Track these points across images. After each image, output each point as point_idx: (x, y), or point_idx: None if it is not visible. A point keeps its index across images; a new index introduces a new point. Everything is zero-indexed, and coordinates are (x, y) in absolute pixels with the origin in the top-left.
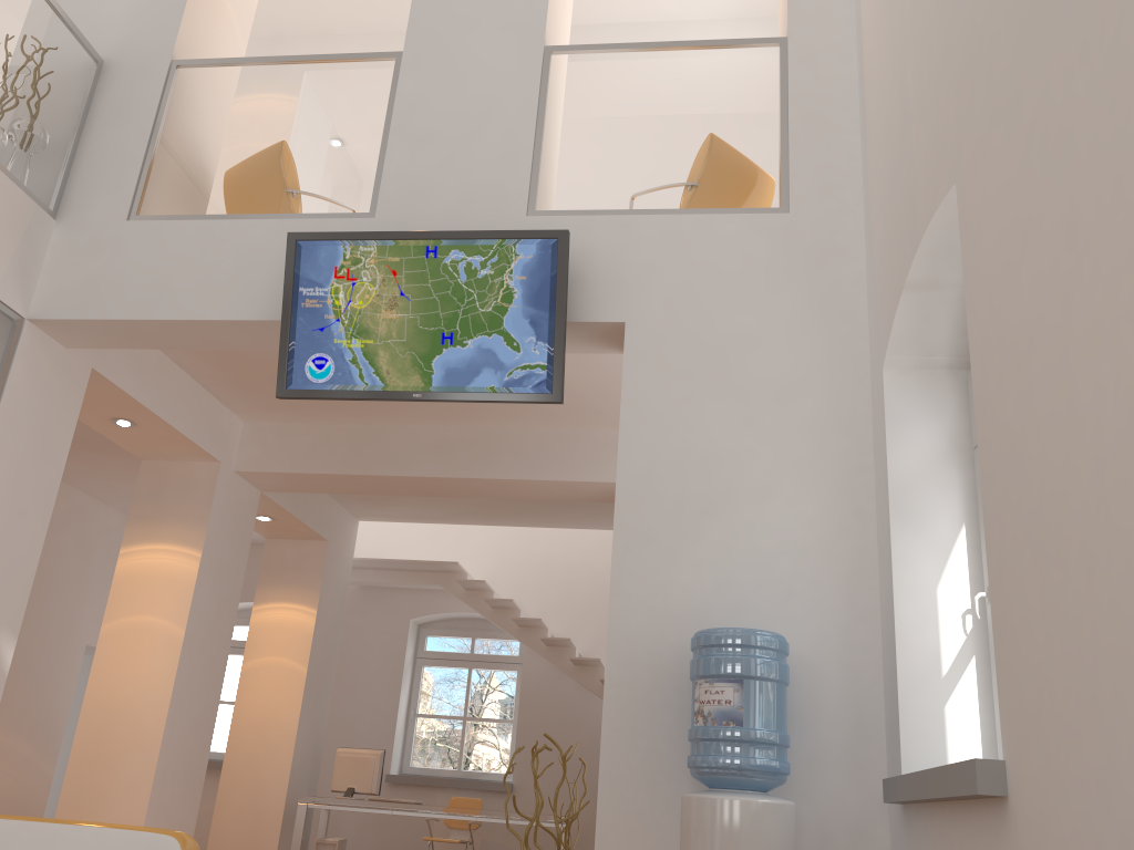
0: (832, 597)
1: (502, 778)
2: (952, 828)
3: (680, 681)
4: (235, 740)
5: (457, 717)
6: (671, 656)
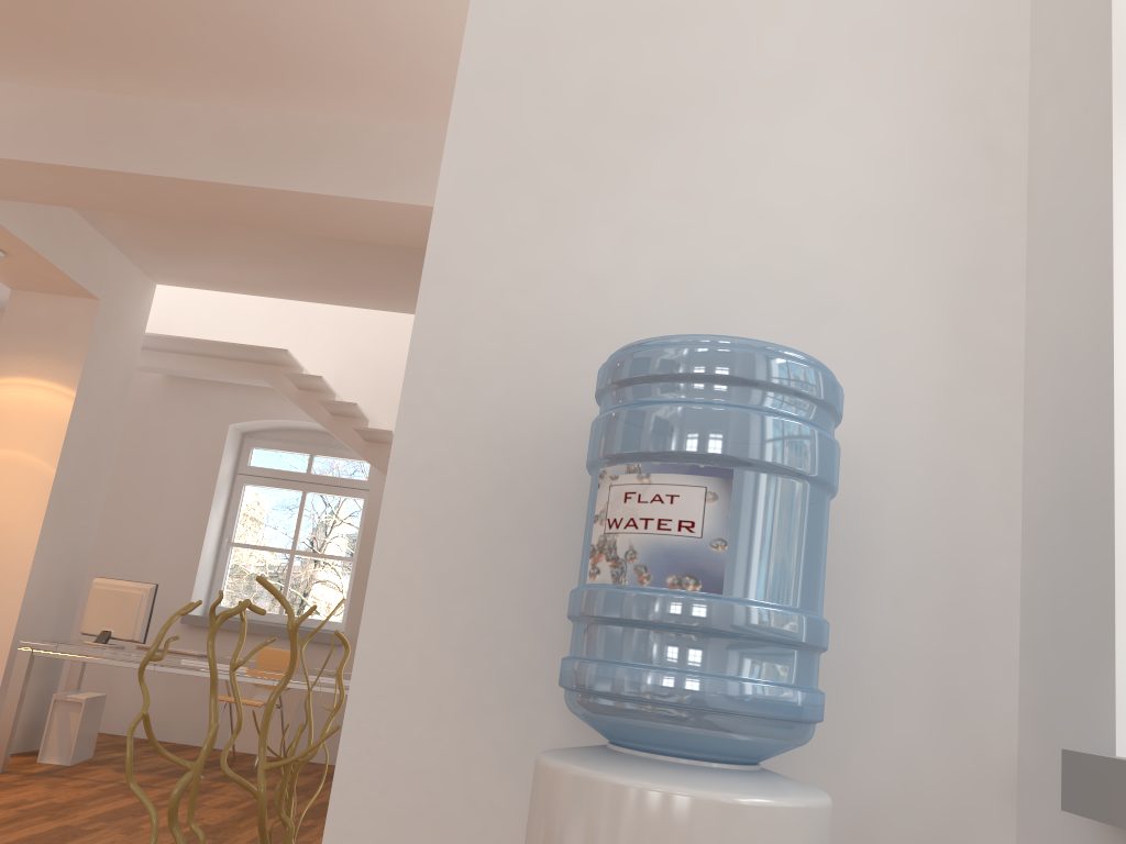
0: (920, 322)
1: (334, 627)
2: None
3: (562, 481)
4: None
5: (284, 550)
6: (548, 426)
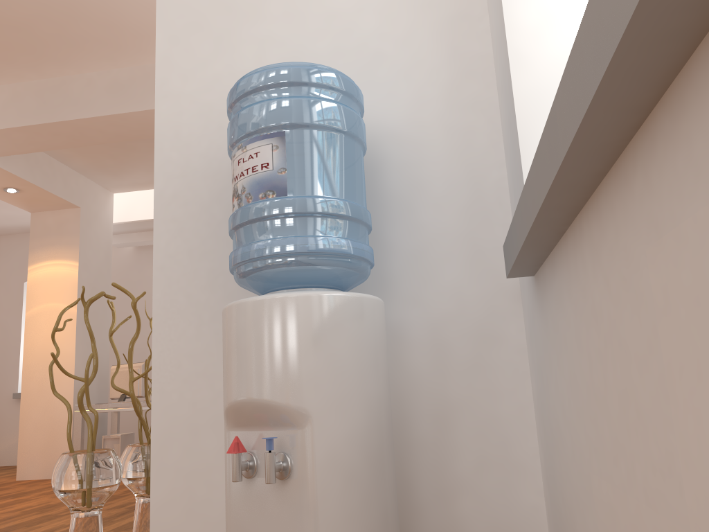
0: (430, 52)
1: None
2: (626, 220)
3: None
4: (28, 371)
5: None
6: None
